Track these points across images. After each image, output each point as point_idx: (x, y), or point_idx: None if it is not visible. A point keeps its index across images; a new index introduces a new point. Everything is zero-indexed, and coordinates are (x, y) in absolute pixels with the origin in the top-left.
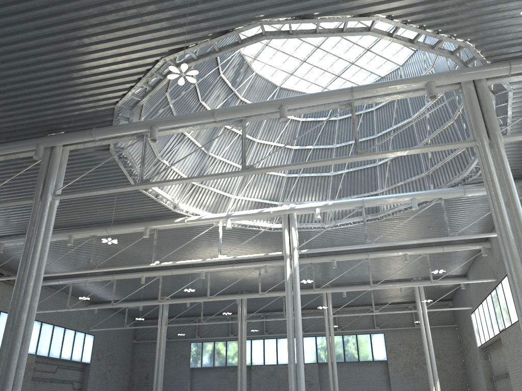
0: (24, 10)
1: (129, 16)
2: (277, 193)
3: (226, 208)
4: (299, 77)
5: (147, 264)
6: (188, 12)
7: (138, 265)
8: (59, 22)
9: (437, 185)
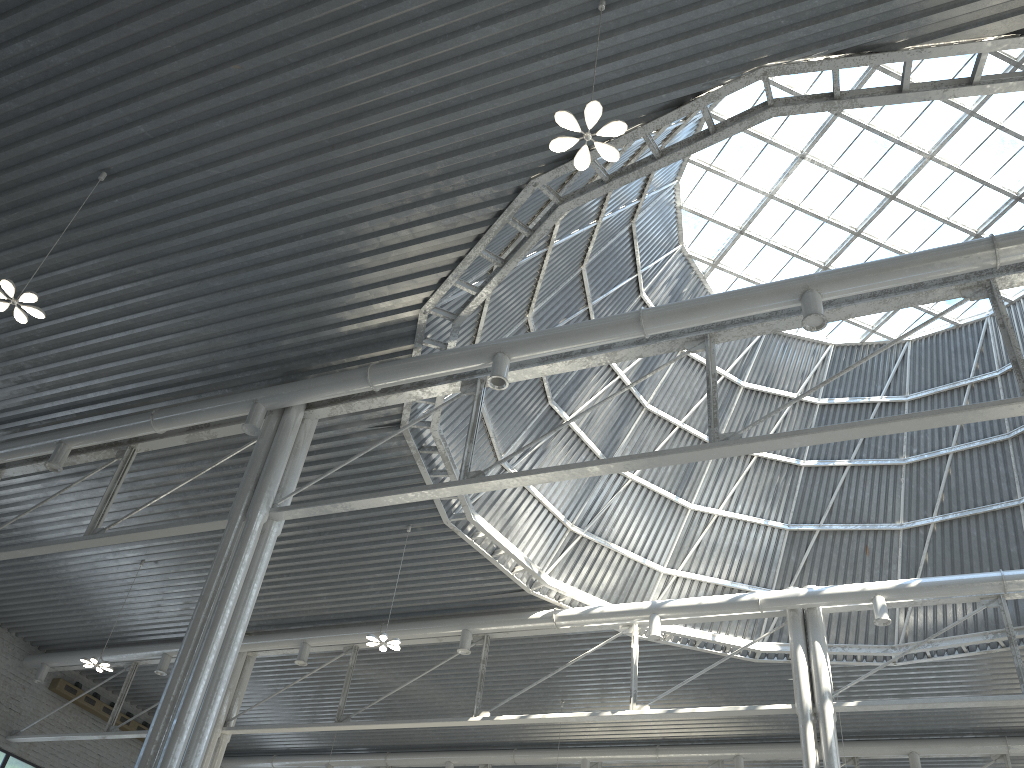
0: (254, 78)
1: (466, 76)
2: (767, 569)
3: (646, 596)
4: None
5: (461, 719)
6: (595, 57)
7: (442, 719)
8: (321, 102)
9: None
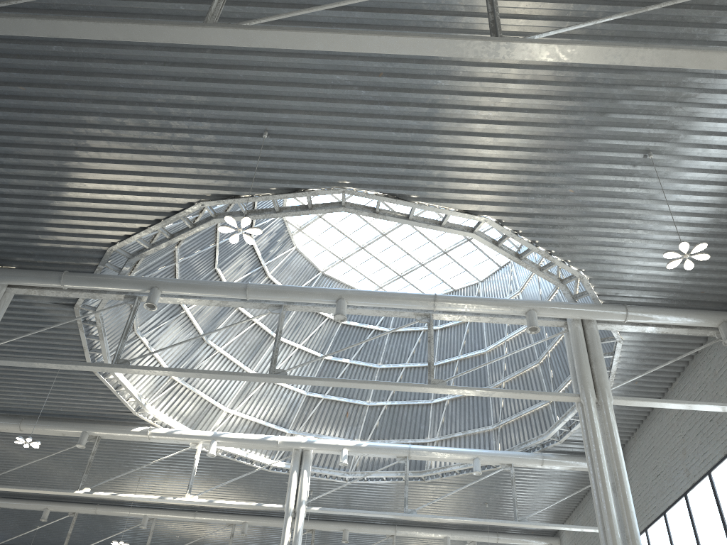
0: (32, 97)
1: (176, 140)
2: (288, 417)
3: (211, 424)
4: (351, 266)
5: (69, 491)
6: (255, 155)
7: (55, 489)
8: (76, 123)
9: (507, 446)
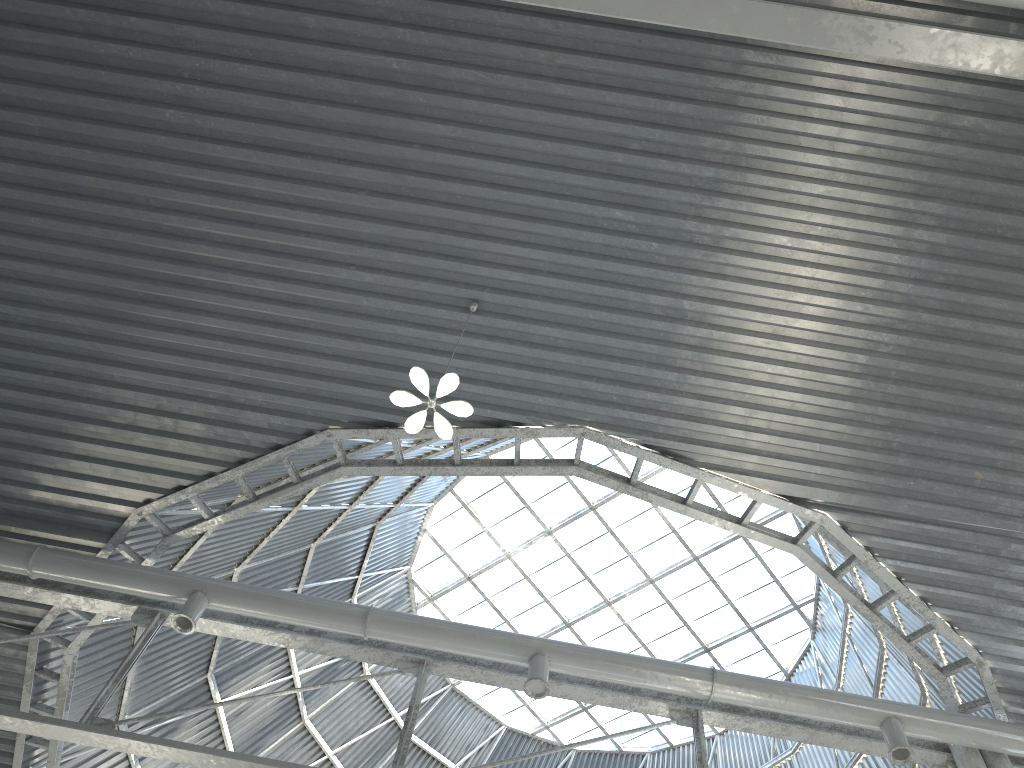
0: (102, 199)
1: (318, 304)
2: None
3: None
4: None
5: None
6: (445, 348)
7: None
8: (158, 255)
9: None
